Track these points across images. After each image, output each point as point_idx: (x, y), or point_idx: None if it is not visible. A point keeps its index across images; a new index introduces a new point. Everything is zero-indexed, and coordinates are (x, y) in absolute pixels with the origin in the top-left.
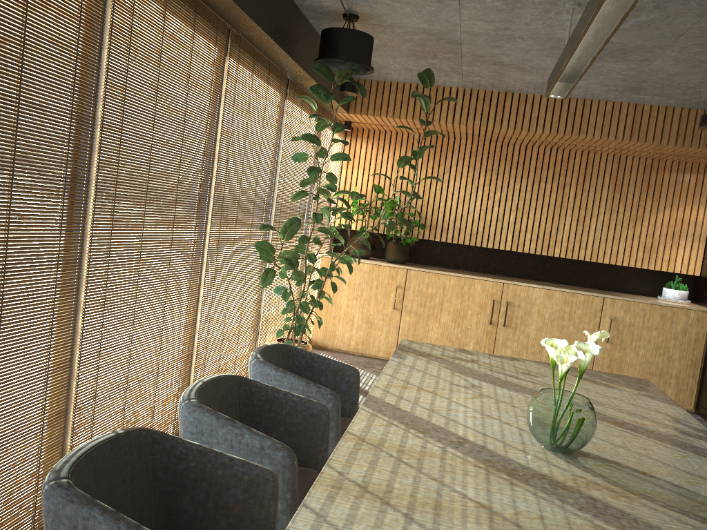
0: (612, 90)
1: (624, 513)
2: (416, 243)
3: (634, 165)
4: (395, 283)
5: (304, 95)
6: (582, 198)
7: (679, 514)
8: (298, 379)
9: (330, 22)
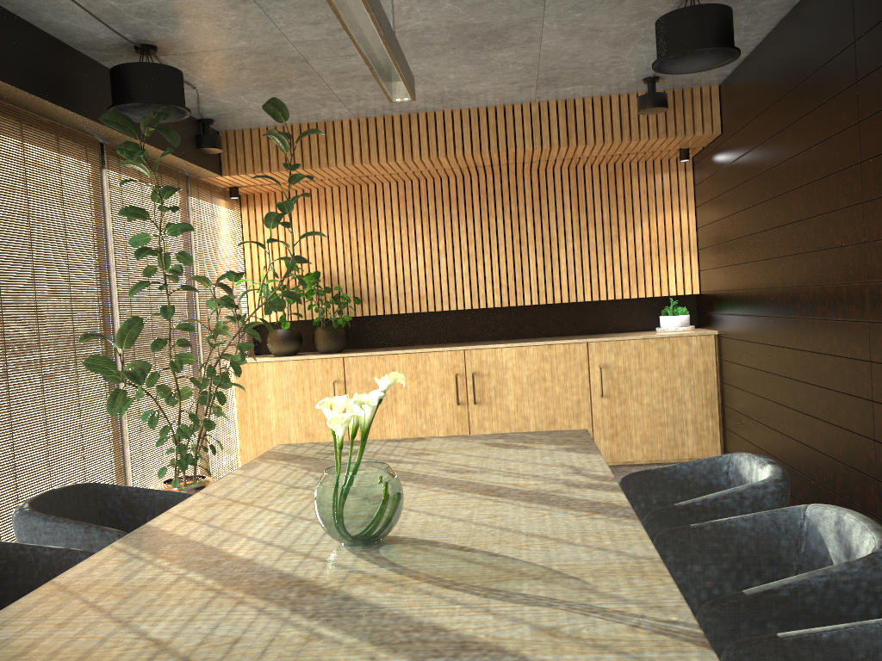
0: (525, 88)
1: (375, 608)
2: (358, 323)
3: (595, 176)
4: (333, 378)
5: (128, 160)
6: (543, 227)
7: (460, 592)
8: (75, 526)
9: (128, 60)
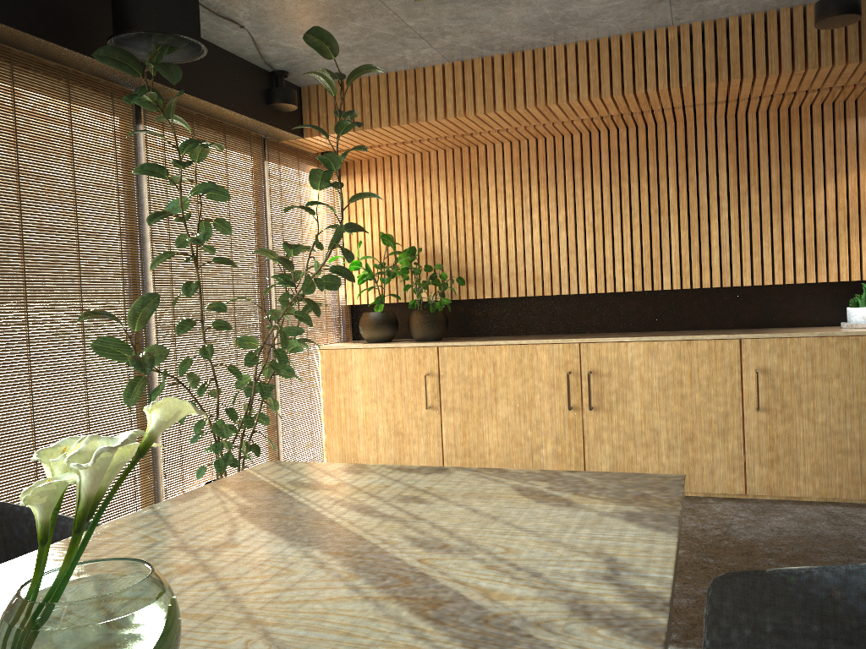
0: (655, 3)
1: None
2: (464, 307)
3: (762, 125)
4: (425, 370)
5: None
6: (689, 192)
7: None
8: None
9: None
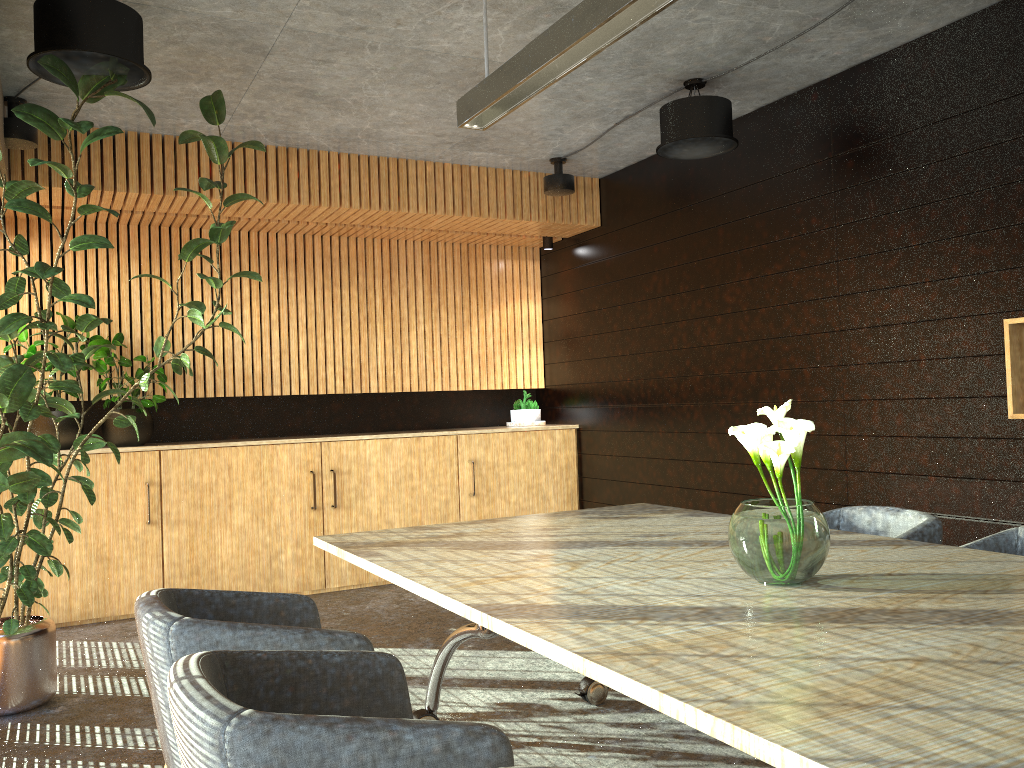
0: (443, 144)
1: (991, 611)
2: (150, 408)
3: (449, 254)
4: (143, 479)
5: None
6: (393, 304)
7: (1009, 594)
8: (286, 632)
9: None
